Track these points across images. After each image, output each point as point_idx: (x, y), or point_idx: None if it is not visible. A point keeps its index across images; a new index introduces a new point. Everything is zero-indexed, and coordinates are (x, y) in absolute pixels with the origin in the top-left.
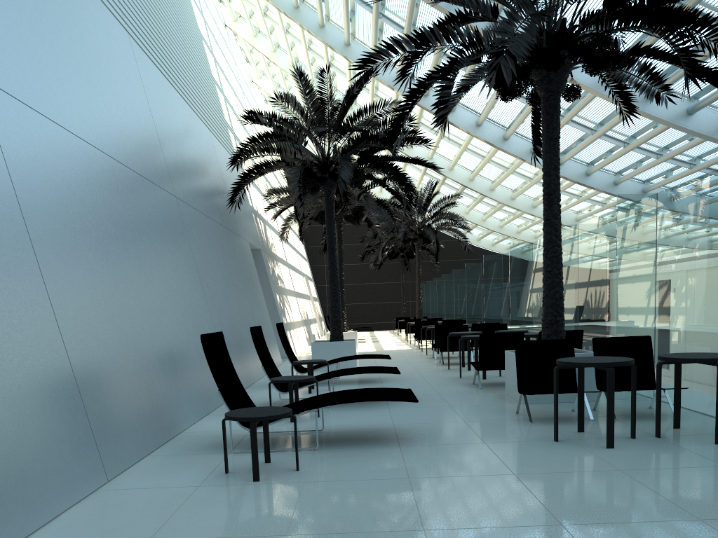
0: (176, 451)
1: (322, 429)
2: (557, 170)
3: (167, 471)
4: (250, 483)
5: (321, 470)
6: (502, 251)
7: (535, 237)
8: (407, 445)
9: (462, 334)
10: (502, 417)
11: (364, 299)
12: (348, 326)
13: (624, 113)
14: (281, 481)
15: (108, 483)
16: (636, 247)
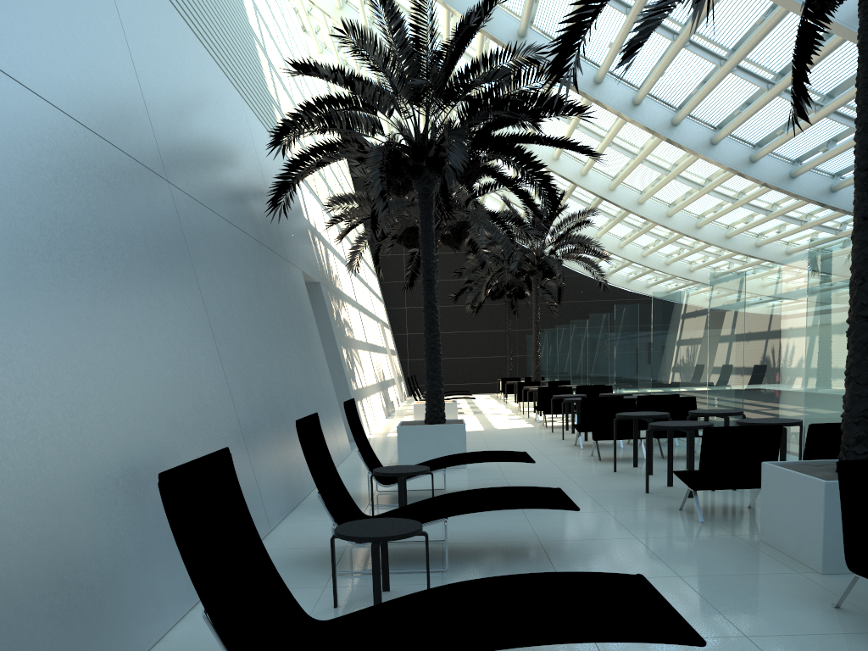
0: None
1: None
2: None
3: None
4: None
5: None
6: (640, 289)
7: (690, 270)
8: None
9: (640, 417)
10: (818, 624)
11: (456, 352)
12: None
13: None
14: None
15: None
16: None
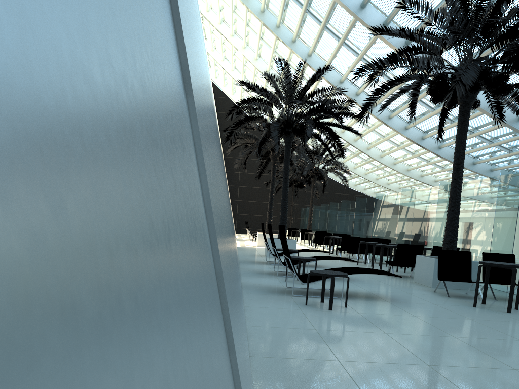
0: (256, 292)
1: (329, 289)
2: (464, 150)
3: (269, 301)
4: (328, 311)
5: (359, 308)
6: (361, 190)
7: (387, 183)
8: (391, 301)
9: (370, 243)
10: (428, 293)
11: (263, 213)
12: (250, 230)
13: (496, 119)
14: (344, 311)
15: (244, 304)
16: (508, 202)
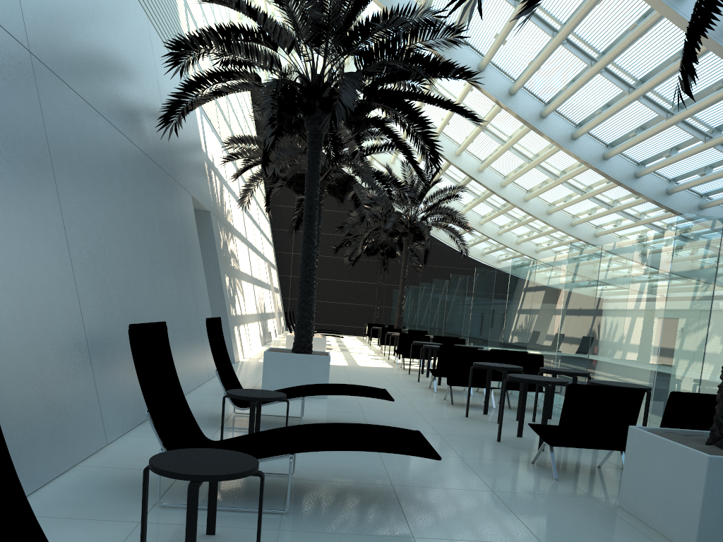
0: None
1: None
2: None
3: None
4: None
5: None
6: (492, 263)
7: (536, 251)
8: None
9: (495, 368)
10: None
11: (332, 297)
12: None
13: None
14: None
15: None
16: None
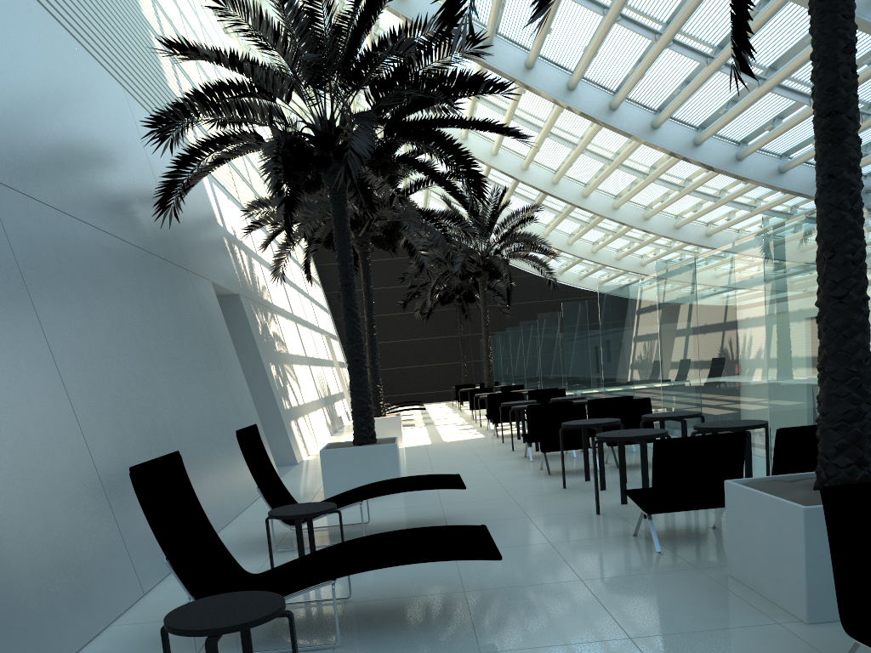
0: None
1: None
2: (853, 54)
3: None
4: None
5: None
6: (593, 287)
7: (641, 264)
8: None
9: (587, 426)
10: None
11: (409, 361)
12: (390, 398)
13: None
14: None
15: None
16: None
